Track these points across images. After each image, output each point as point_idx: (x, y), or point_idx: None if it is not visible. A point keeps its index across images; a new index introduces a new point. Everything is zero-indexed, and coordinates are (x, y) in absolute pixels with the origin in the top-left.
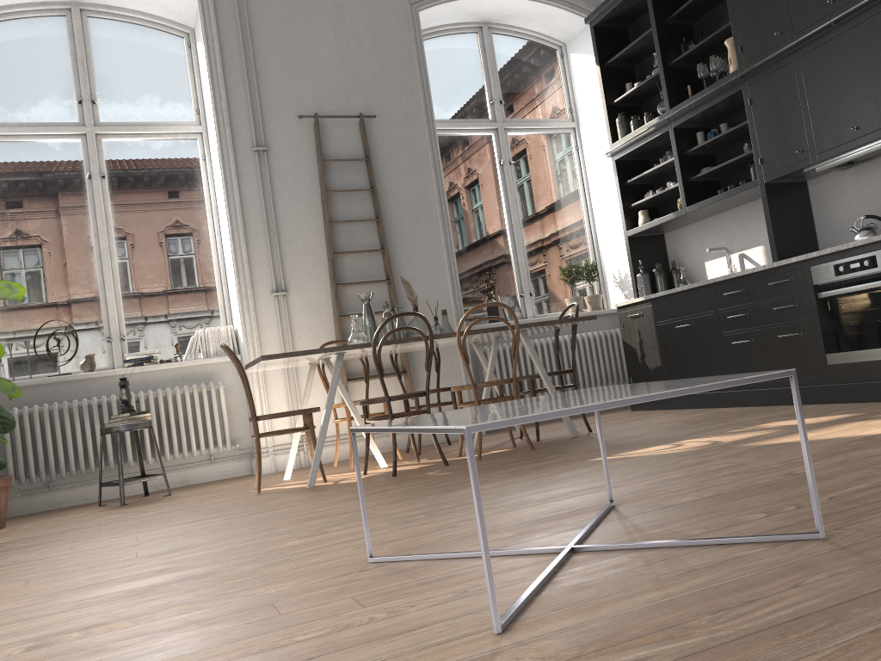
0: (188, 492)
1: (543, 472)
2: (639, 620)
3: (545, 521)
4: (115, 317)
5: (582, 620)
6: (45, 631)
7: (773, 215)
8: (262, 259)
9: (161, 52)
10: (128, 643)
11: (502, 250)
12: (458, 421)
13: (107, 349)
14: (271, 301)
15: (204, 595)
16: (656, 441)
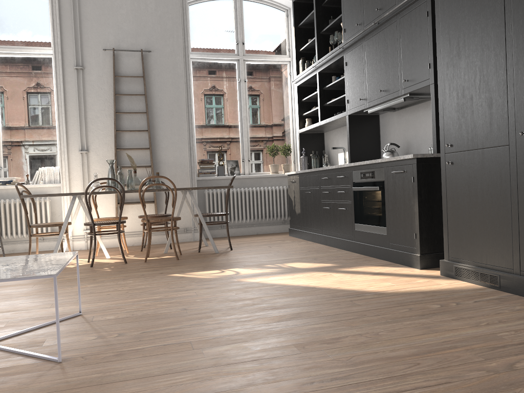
0: None
1: (133, 279)
2: None
3: (36, 319)
4: None
5: None
6: None
7: (352, 135)
8: (75, 131)
9: (34, 6)
10: None
11: (234, 133)
12: None
13: None
14: (78, 155)
15: None
16: (224, 266)
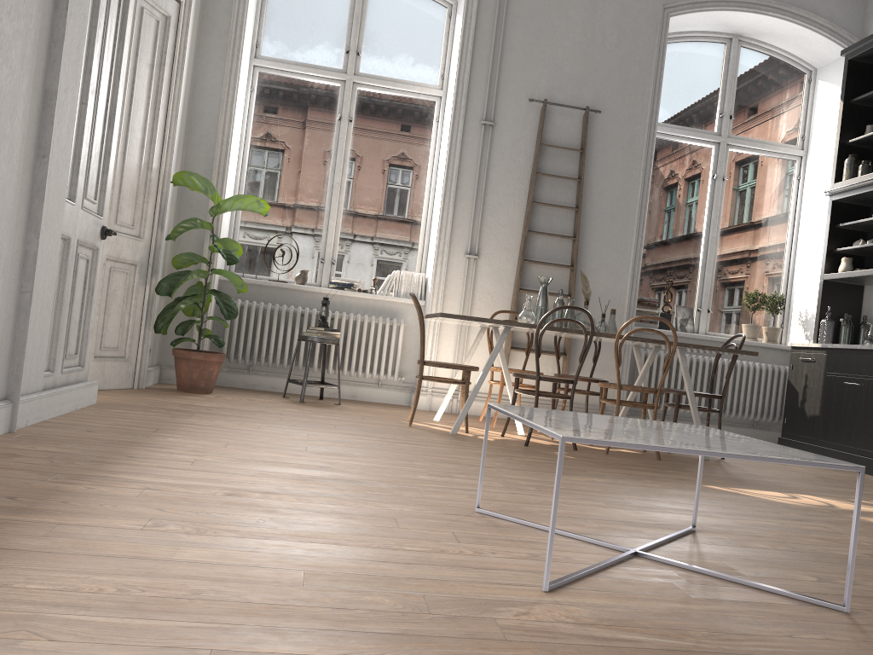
0: (354, 407)
1: (654, 482)
2: (652, 617)
3: (630, 524)
4: (331, 243)
5: (611, 603)
6: (237, 485)
7: None
8: (464, 222)
9: (424, 18)
10: (291, 512)
11: (691, 262)
12: (563, 428)
13: (318, 269)
14: (462, 261)
15: (348, 495)
16: (775, 487)
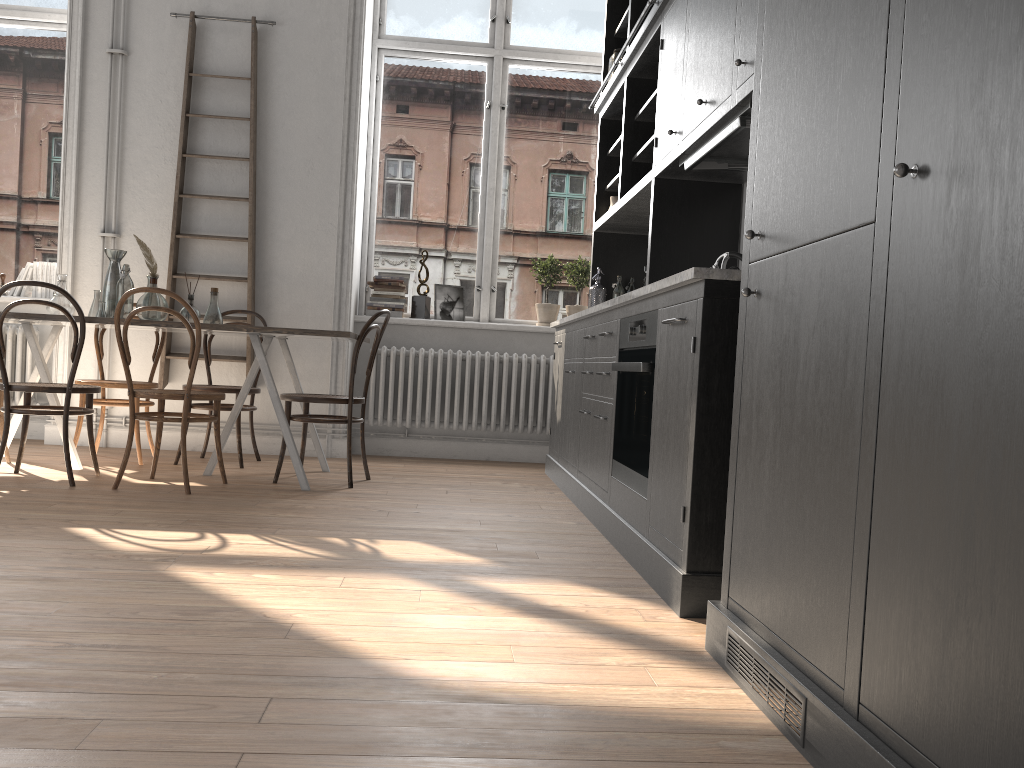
0: None
1: None
2: None
3: None
4: None
5: None
6: None
7: (659, 230)
8: (97, 189)
9: None
10: None
11: (466, 225)
12: None
13: None
14: (98, 242)
15: None
16: (234, 525)
